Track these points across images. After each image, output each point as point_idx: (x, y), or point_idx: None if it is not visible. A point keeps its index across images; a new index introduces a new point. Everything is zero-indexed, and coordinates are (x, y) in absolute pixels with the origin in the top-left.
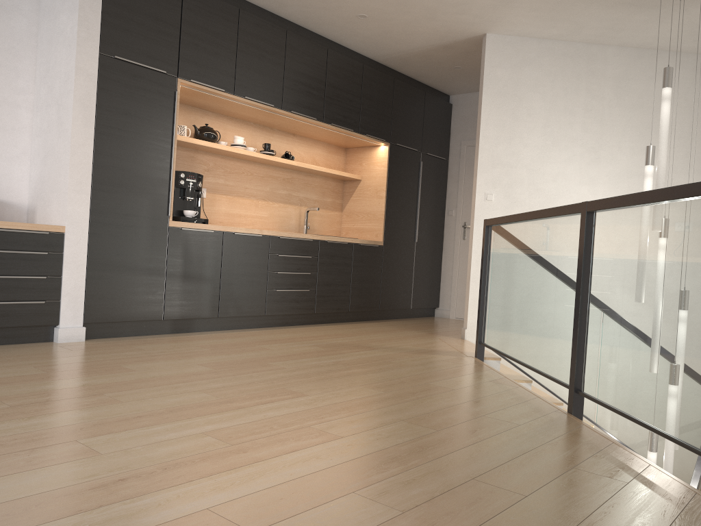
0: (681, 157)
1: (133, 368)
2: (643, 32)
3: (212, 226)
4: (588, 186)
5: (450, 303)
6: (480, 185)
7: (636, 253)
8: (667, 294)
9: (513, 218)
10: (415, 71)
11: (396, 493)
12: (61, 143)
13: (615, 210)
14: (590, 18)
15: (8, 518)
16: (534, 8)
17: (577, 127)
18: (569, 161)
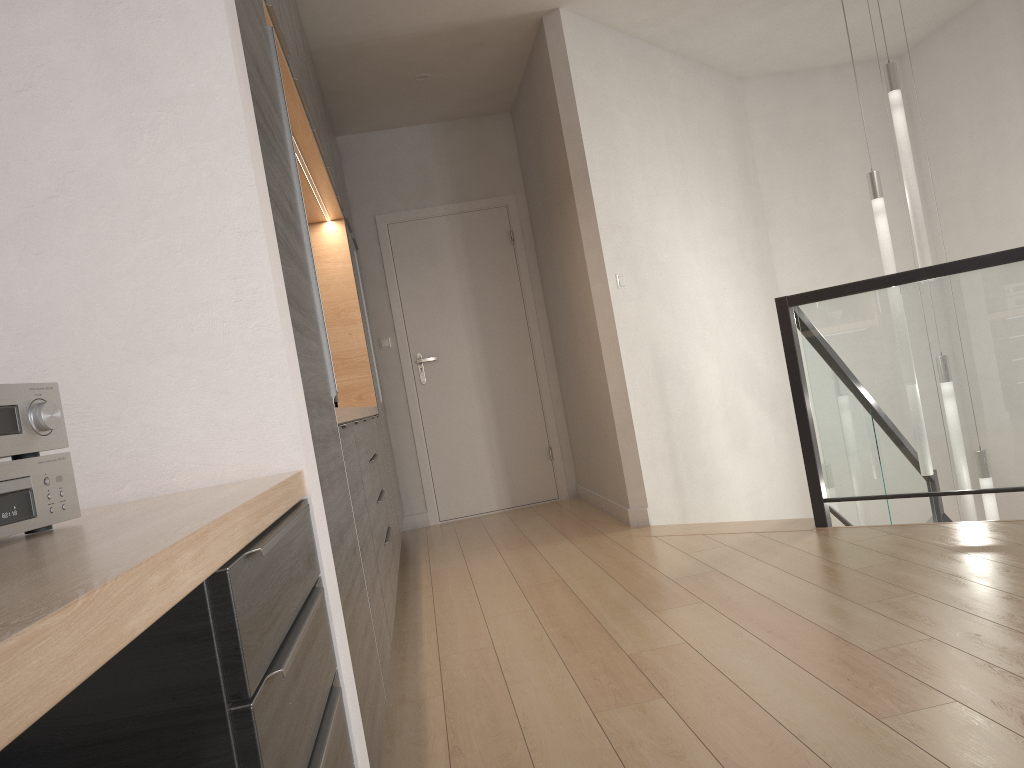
0: (741, 206)
1: None
2: (724, 31)
3: (346, 411)
4: (693, 253)
5: (426, 499)
6: (608, 262)
7: None
8: None
9: (924, 273)
10: (342, 81)
11: None
12: (164, 152)
13: None
14: None
15: None
16: None
17: (667, 167)
18: (671, 218)
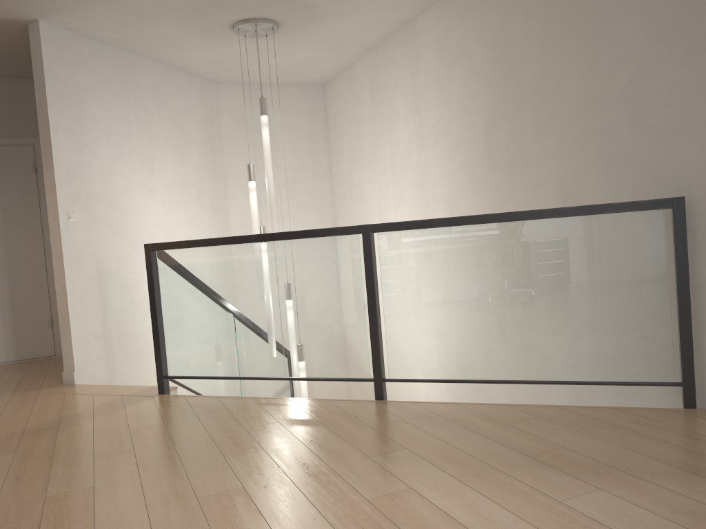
0: (204, 167)
1: None
2: (184, 53)
3: None
4: (150, 197)
5: None
6: (62, 202)
7: (445, 262)
8: (489, 287)
9: (222, 241)
10: None
11: (560, 485)
12: None
13: (410, 231)
14: (158, 32)
15: None
16: (121, 11)
17: (134, 138)
18: (133, 173)
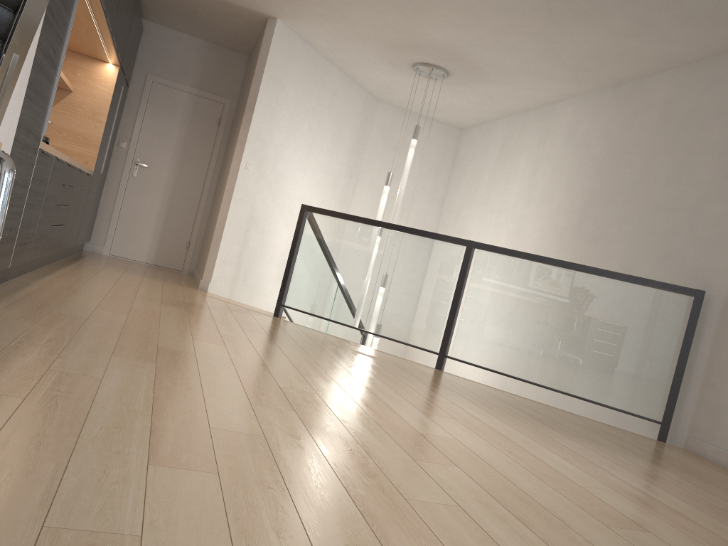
0: (345, 164)
1: (182, 350)
2: (366, 71)
3: (52, 149)
4: (301, 173)
5: (106, 239)
6: (246, 154)
7: (520, 285)
8: (546, 313)
9: (361, 219)
10: None
11: (550, 432)
12: None
13: (502, 255)
14: (356, 52)
15: (563, 483)
16: (339, 30)
17: (306, 124)
18: (296, 150)
